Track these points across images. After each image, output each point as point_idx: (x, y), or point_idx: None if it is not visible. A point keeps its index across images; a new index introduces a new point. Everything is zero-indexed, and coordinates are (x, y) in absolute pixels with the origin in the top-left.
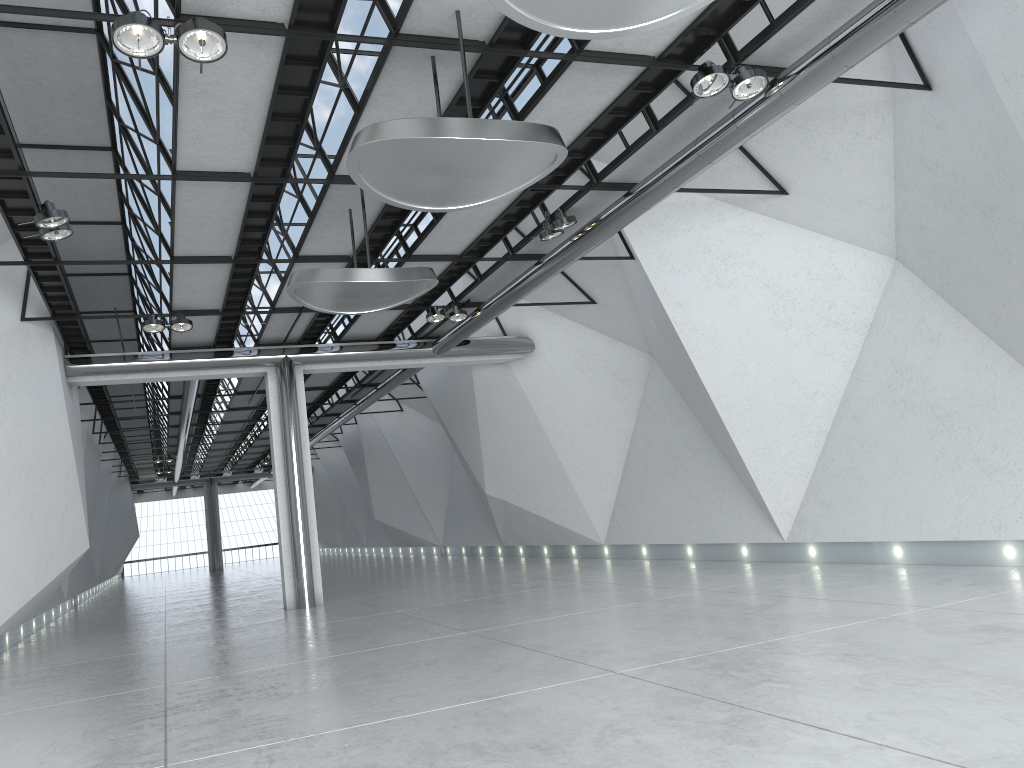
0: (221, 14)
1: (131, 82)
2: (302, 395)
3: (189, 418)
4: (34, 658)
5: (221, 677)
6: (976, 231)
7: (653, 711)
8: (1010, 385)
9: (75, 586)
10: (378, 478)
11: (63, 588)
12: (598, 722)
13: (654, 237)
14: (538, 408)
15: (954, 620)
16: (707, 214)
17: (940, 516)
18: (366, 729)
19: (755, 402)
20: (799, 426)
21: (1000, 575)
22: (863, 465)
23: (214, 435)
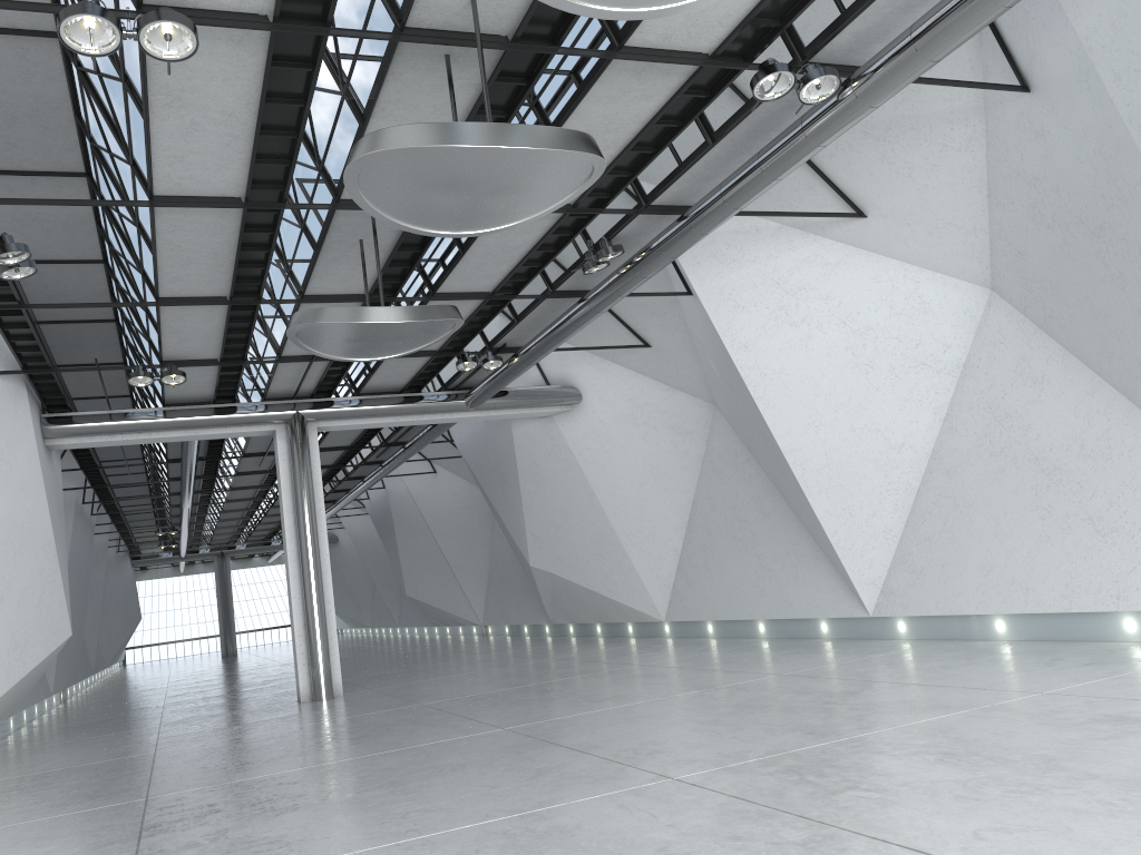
0: (191, 4)
1: (99, 93)
2: (316, 456)
3: (191, 484)
4: (4, 765)
5: (212, 788)
6: (1084, 254)
7: (715, 829)
8: (1127, 432)
9: (64, 678)
10: (410, 549)
11: (49, 680)
12: (649, 844)
13: (714, 269)
14: (587, 467)
15: (1071, 709)
16: (774, 242)
17: (1048, 584)
18: (372, 854)
19: (833, 456)
20: (884, 483)
21: (1120, 652)
22: (958, 527)
23: (223, 503)
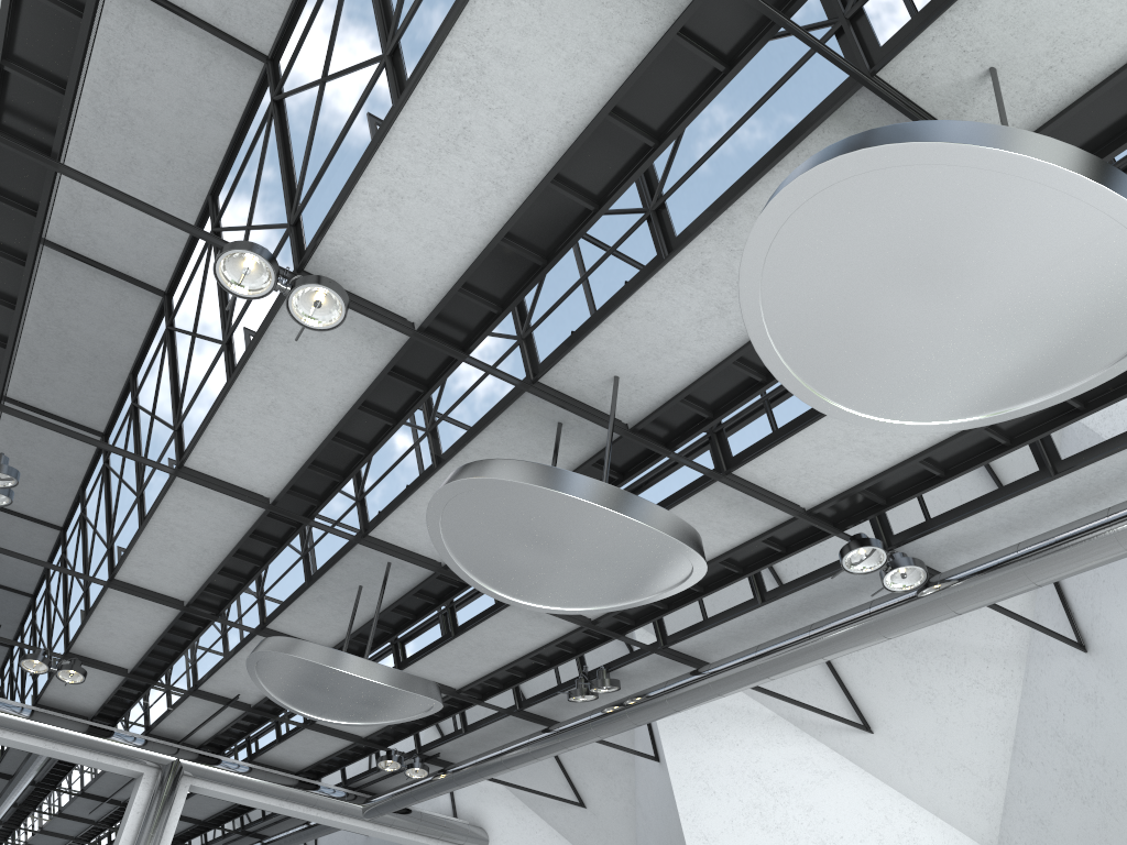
0: (349, 287)
1: (178, 355)
2: (175, 819)
3: (4, 810)
4: None
5: None
6: (1126, 843)
7: None
8: None
9: None
10: None
11: None
12: None
13: (692, 740)
14: None
15: None
16: (764, 730)
17: None
18: None
19: None
20: None
21: None
22: None
23: None
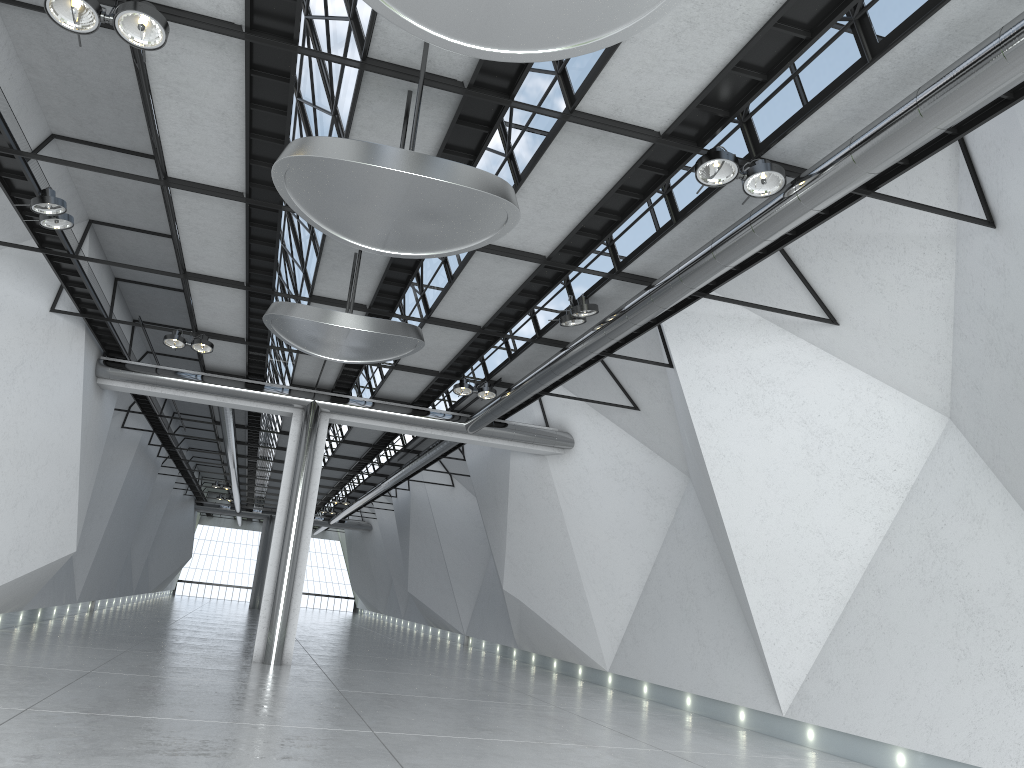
0: (175, 4)
1: None
2: (322, 444)
3: (231, 447)
4: None
5: (85, 715)
6: None
7: None
8: None
9: (94, 590)
10: (418, 550)
11: (77, 589)
12: None
13: (695, 347)
14: (566, 509)
15: None
16: (753, 332)
17: (952, 729)
18: None
19: (773, 549)
20: (817, 586)
21: None
22: (878, 647)
23: (268, 472)
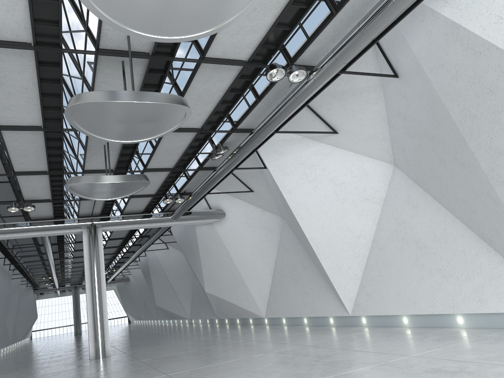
0: None
1: None
2: (101, 243)
3: (50, 256)
4: None
5: None
6: (428, 149)
7: None
8: (453, 229)
9: None
10: (157, 284)
11: None
12: None
13: (275, 157)
14: (228, 246)
15: (419, 365)
16: (300, 144)
17: (424, 301)
18: None
19: (330, 241)
20: (353, 253)
21: (454, 334)
22: (385, 273)
23: (71, 264)
